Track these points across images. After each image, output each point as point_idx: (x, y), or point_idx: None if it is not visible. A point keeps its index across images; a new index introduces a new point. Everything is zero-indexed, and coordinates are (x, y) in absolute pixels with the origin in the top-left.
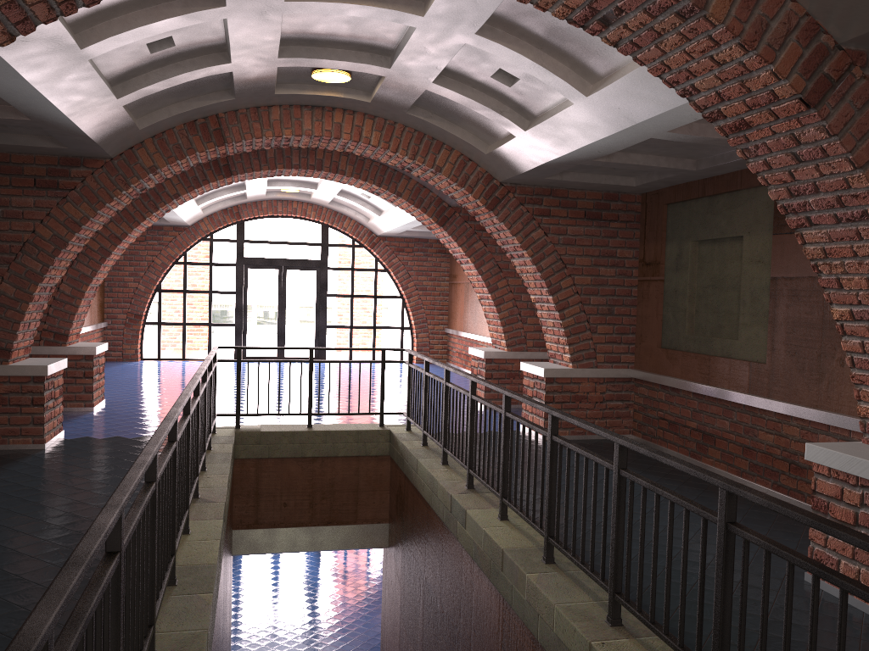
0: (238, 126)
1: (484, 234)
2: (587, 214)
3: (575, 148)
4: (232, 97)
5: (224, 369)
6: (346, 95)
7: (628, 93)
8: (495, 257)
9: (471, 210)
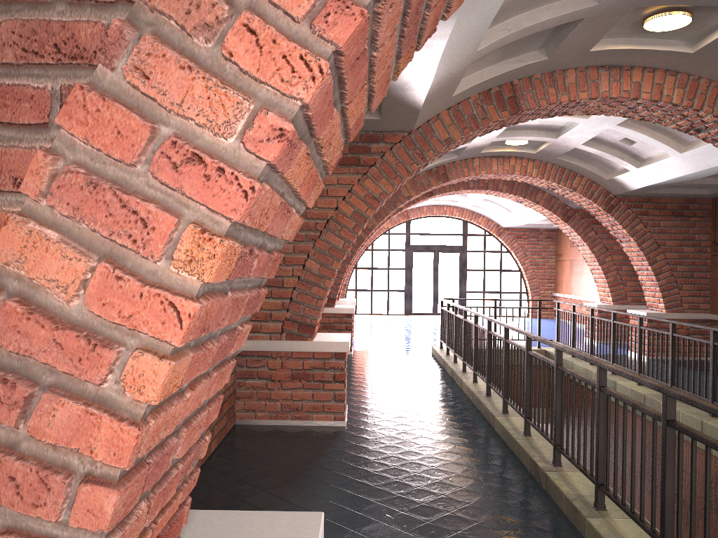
0: (455, 171)
1: (595, 226)
2: (673, 212)
3: (671, 178)
4: (456, 156)
5: (403, 319)
6: (521, 150)
7: (707, 153)
8: (603, 241)
9: (592, 212)
